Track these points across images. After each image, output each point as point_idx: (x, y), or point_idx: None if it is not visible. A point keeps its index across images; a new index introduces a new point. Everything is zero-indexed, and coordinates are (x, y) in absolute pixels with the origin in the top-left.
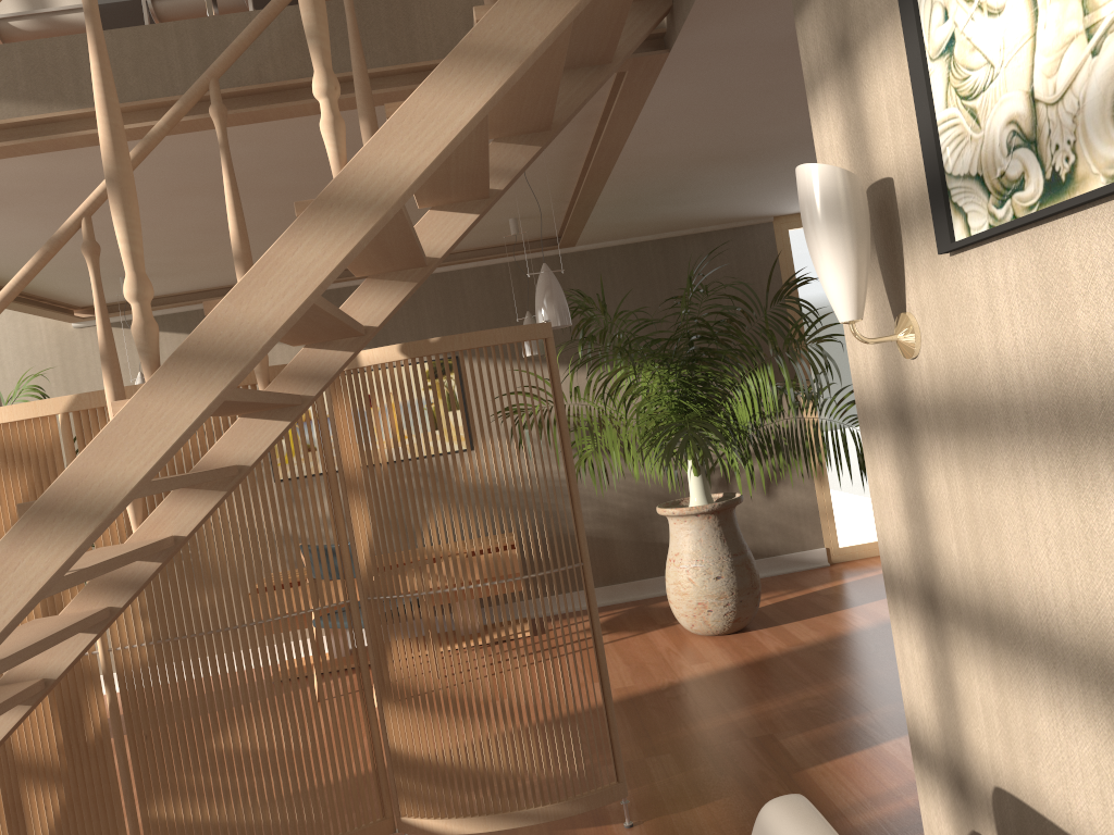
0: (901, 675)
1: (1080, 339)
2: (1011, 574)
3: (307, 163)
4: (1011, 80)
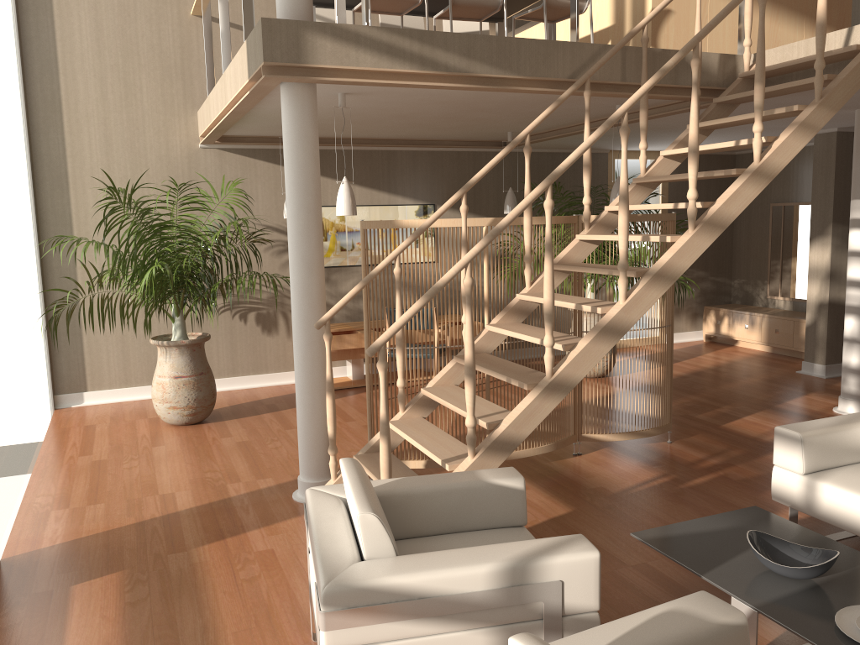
0: None
1: None
2: None
3: (517, 102)
4: None
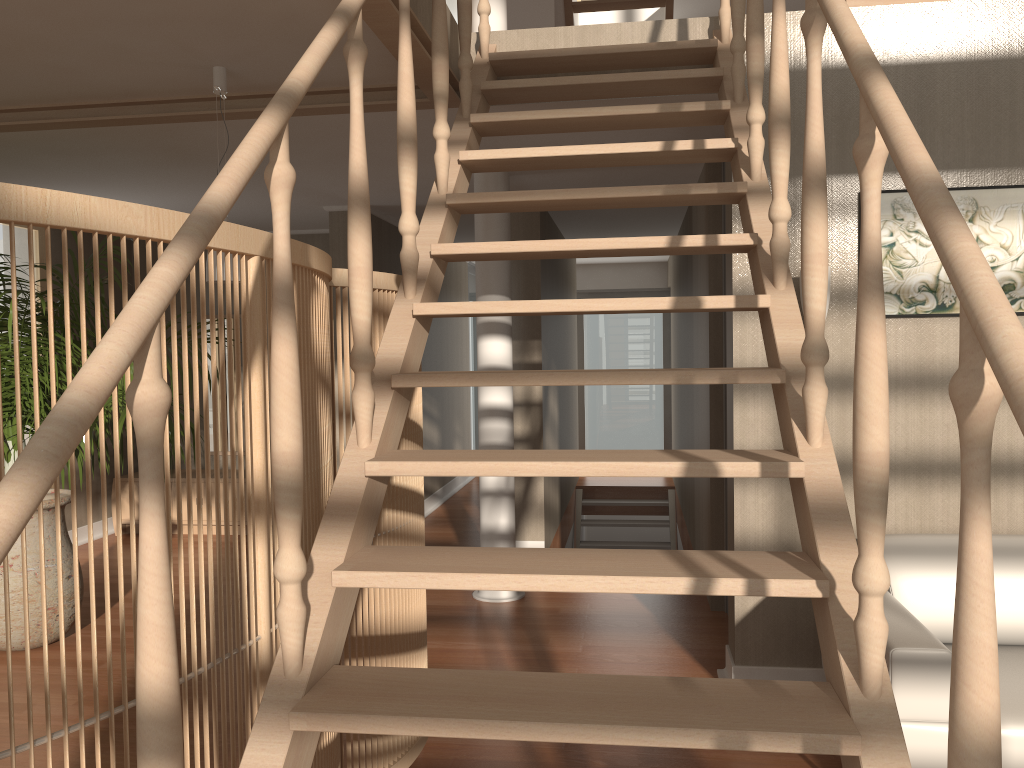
0: (737, 515)
1: (935, 356)
2: None
3: None
4: (926, 269)
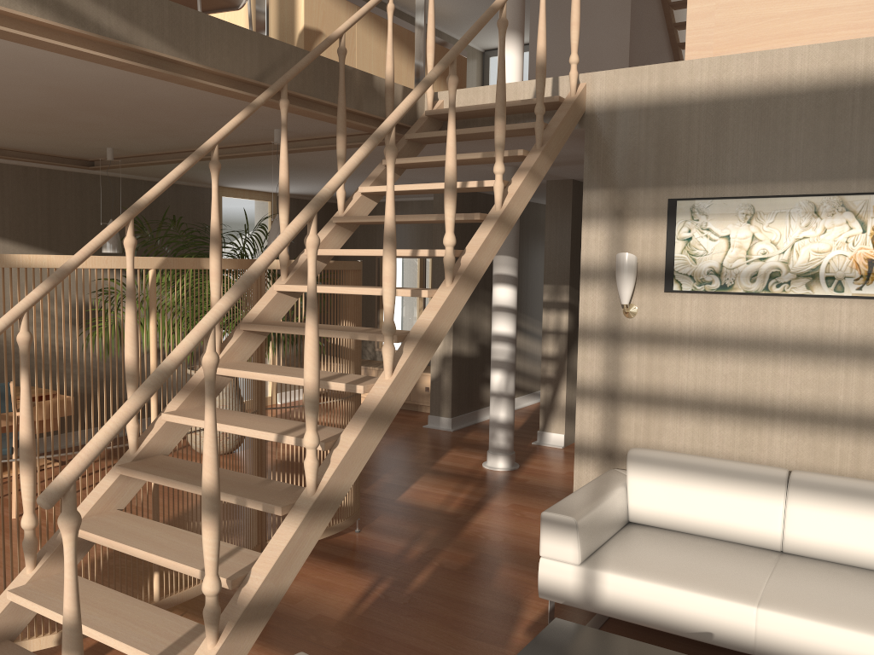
0: (577, 425)
1: (719, 323)
2: (666, 383)
3: (159, 105)
4: (714, 258)
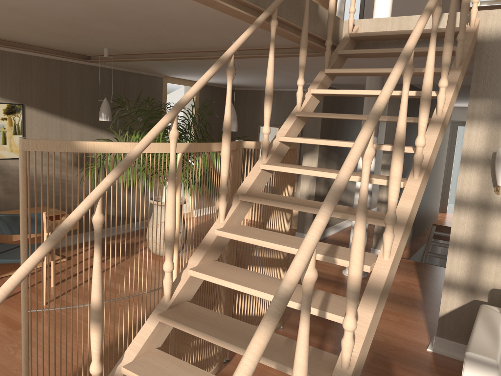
0: (447, 266)
1: None
2: None
3: (162, 20)
4: None
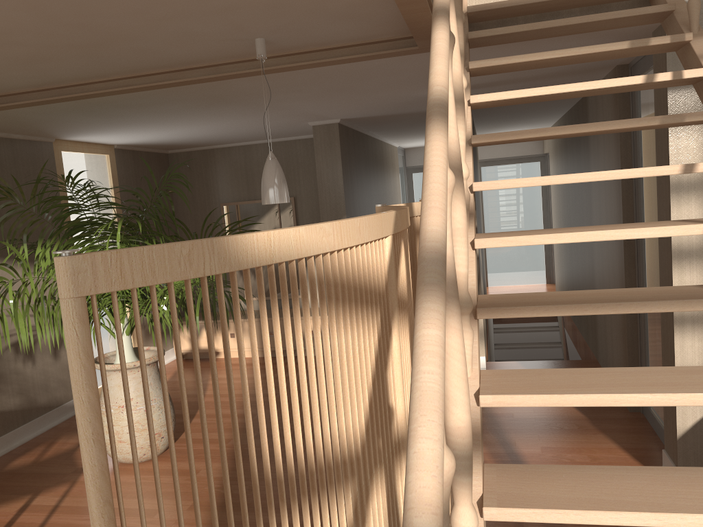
0: (677, 356)
1: None
2: None
3: None
4: None
